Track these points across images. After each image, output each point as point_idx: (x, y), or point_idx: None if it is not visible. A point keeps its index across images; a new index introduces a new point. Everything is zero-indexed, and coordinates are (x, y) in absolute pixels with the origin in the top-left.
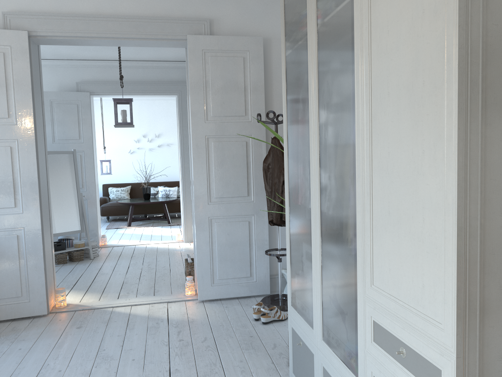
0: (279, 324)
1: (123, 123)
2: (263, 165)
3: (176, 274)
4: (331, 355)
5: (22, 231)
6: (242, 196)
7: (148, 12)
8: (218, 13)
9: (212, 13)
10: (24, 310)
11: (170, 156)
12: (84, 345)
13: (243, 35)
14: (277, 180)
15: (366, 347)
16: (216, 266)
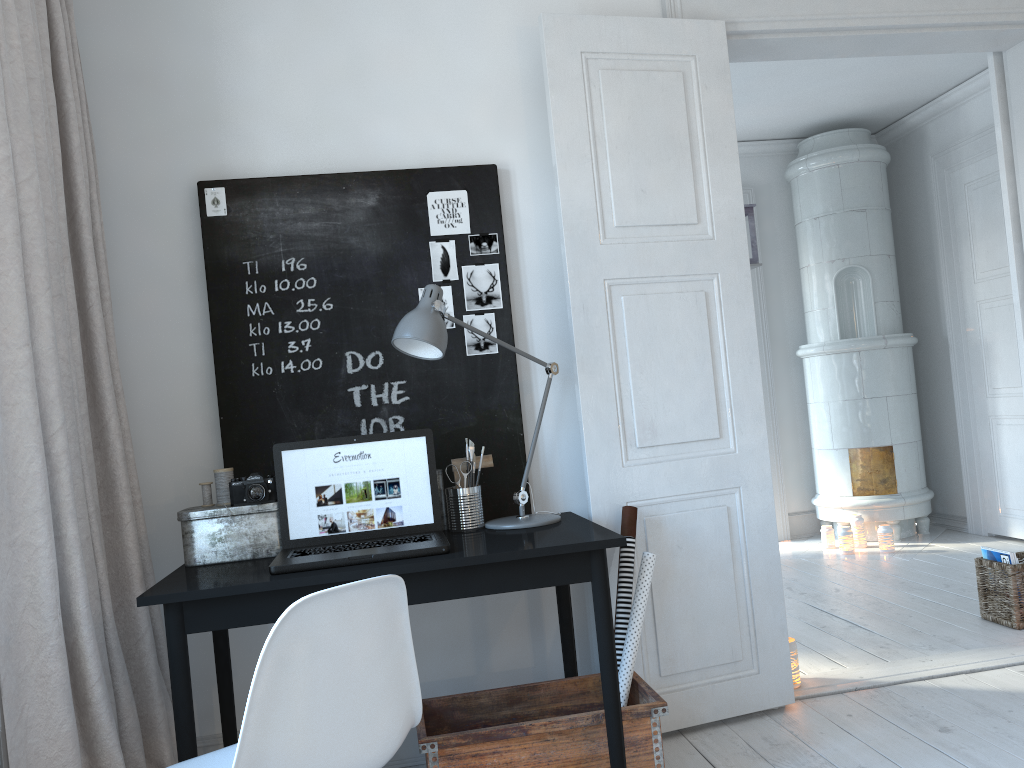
0: None
1: None
2: None
3: (909, 602)
4: None
5: (736, 496)
6: None
7: None
8: None
9: None
10: (749, 696)
11: None
12: None
13: None
14: None
15: None
16: None
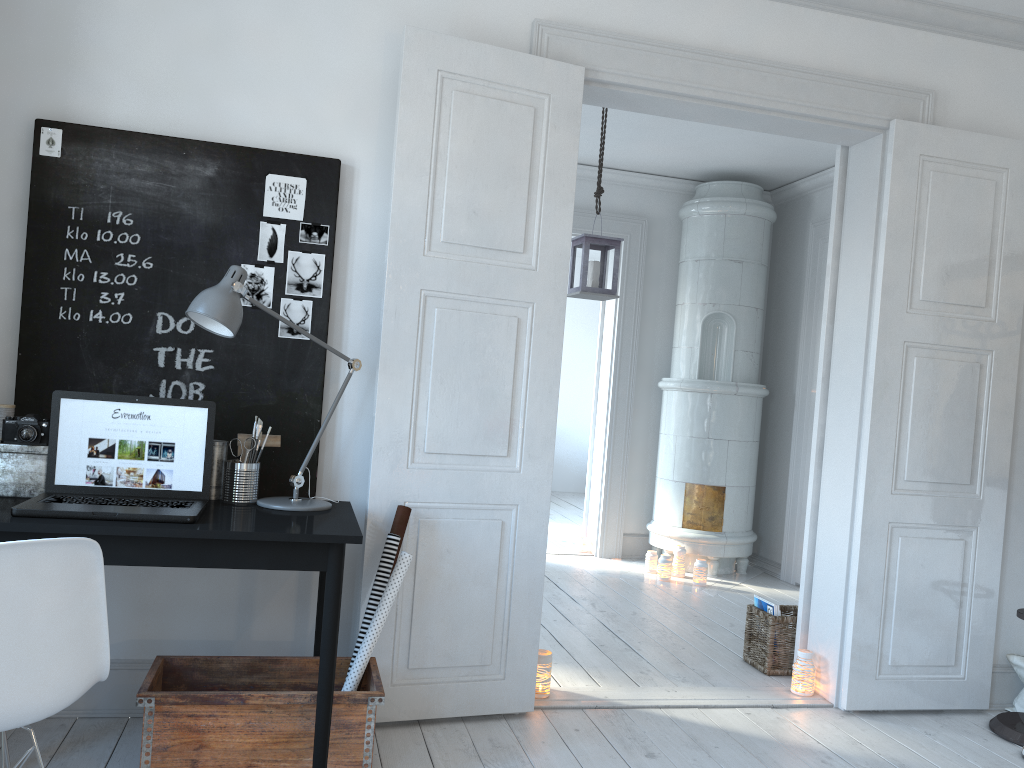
0: None
1: (598, 290)
2: None
3: (690, 635)
4: None
5: (513, 513)
6: (959, 483)
7: (814, 59)
8: (947, 82)
9: (935, 80)
10: (490, 699)
11: None
12: None
13: (990, 134)
14: None
15: None
16: (890, 636)
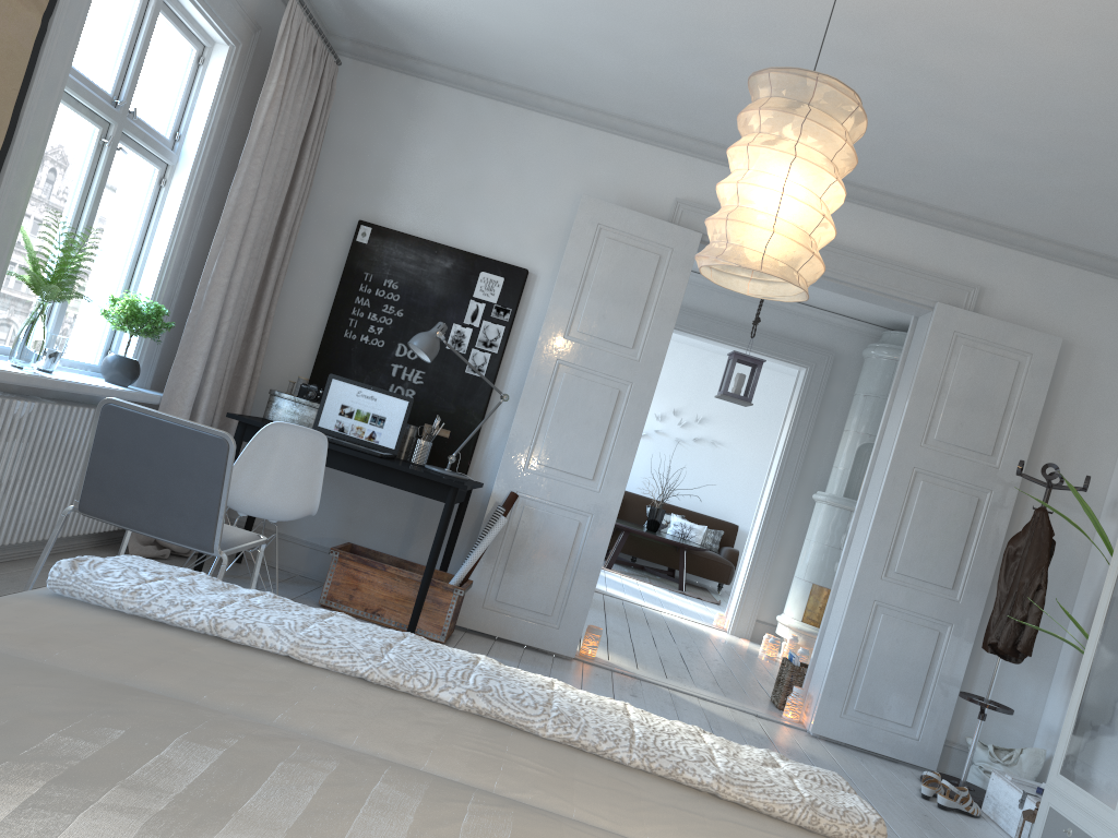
0: (967, 819)
1: (736, 396)
2: (1007, 547)
3: (745, 680)
4: None
5: (588, 519)
6: (942, 586)
7: (884, 250)
8: (996, 281)
9: (985, 278)
10: (546, 639)
11: (709, 465)
12: None
13: (1028, 325)
14: (1027, 581)
15: None
16: (859, 687)
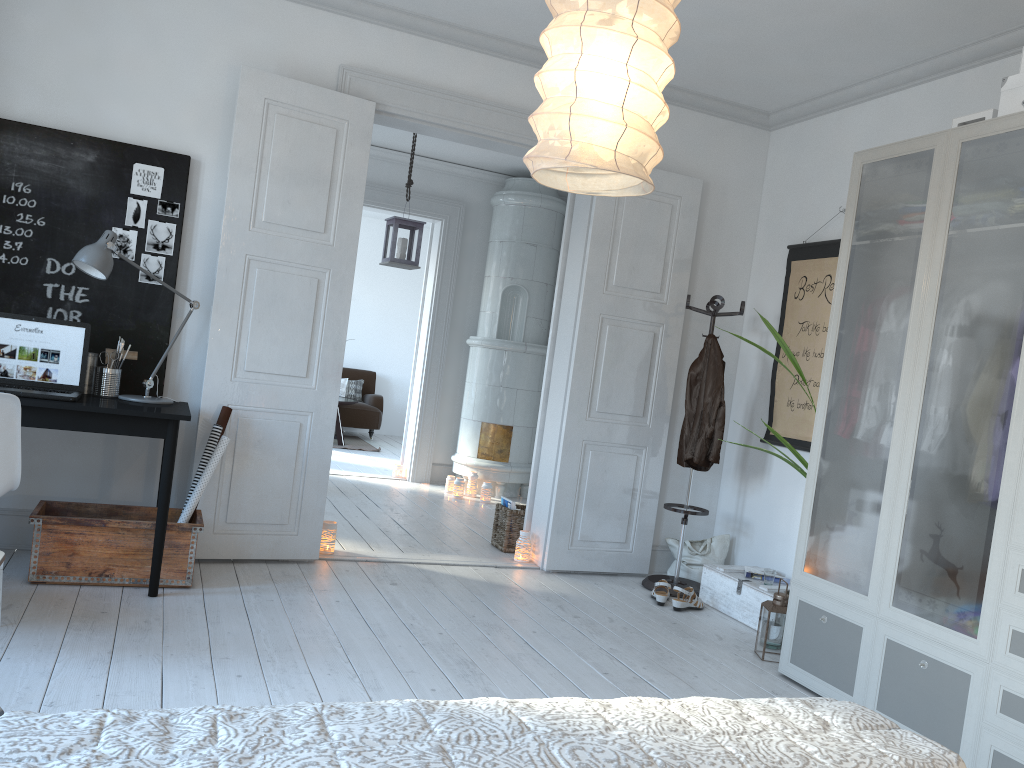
0: (698, 613)
1: (404, 261)
2: (689, 374)
3: (459, 529)
4: (914, 620)
5: (309, 418)
6: (635, 416)
7: None
8: None
9: None
10: (286, 548)
11: None
12: (433, 607)
13: (673, 170)
14: (710, 400)
15: (1002, 600)
16: (580, 519)
